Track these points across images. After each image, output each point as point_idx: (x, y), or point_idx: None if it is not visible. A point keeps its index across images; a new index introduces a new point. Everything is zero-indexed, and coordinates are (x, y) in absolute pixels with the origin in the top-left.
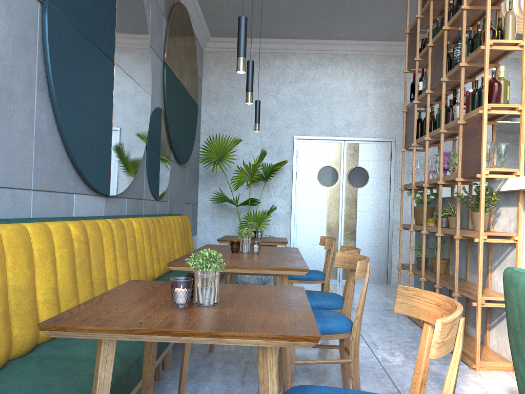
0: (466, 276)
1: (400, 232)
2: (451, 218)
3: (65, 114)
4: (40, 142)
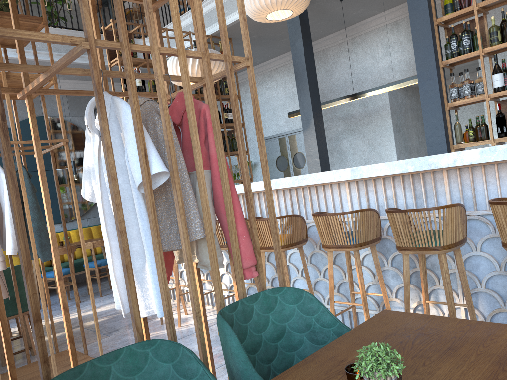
0: None
1: None
2: None
3: None
4: None
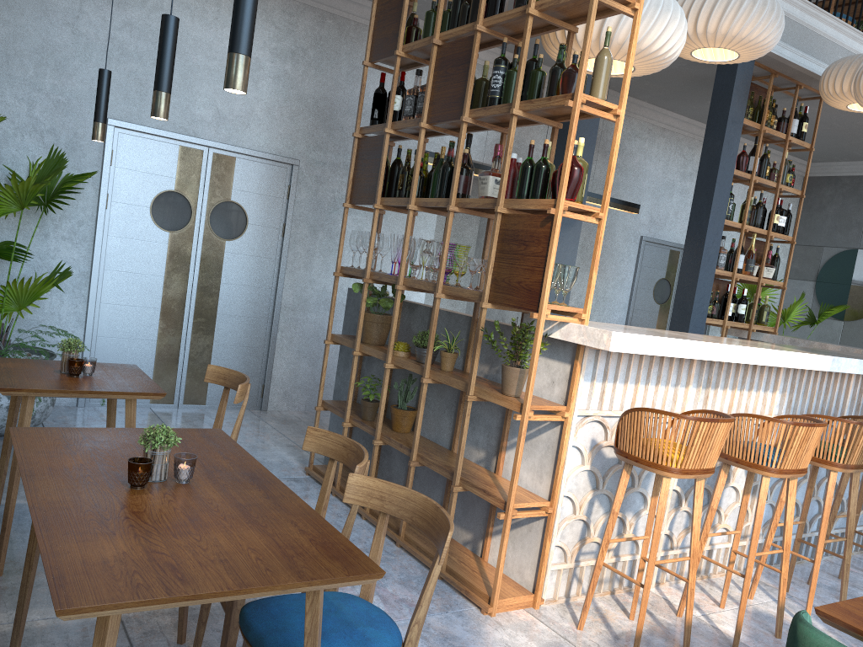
0: (454, 446)
1: (326, 347)
2: (447, 356)
3: None
4: None
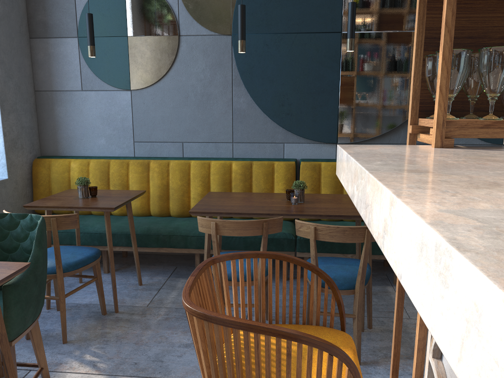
0: None
1: None
2: None
3: (259, 95)
4: (239, 115)
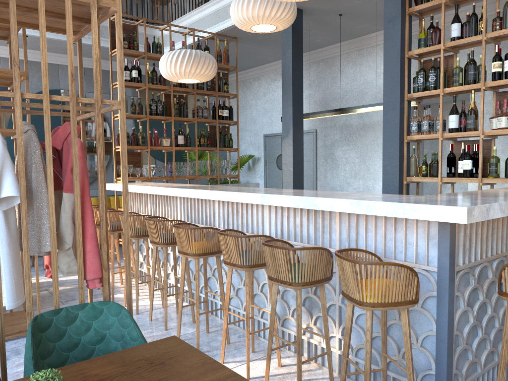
0: None
1: None
2: None
3: None
4: None
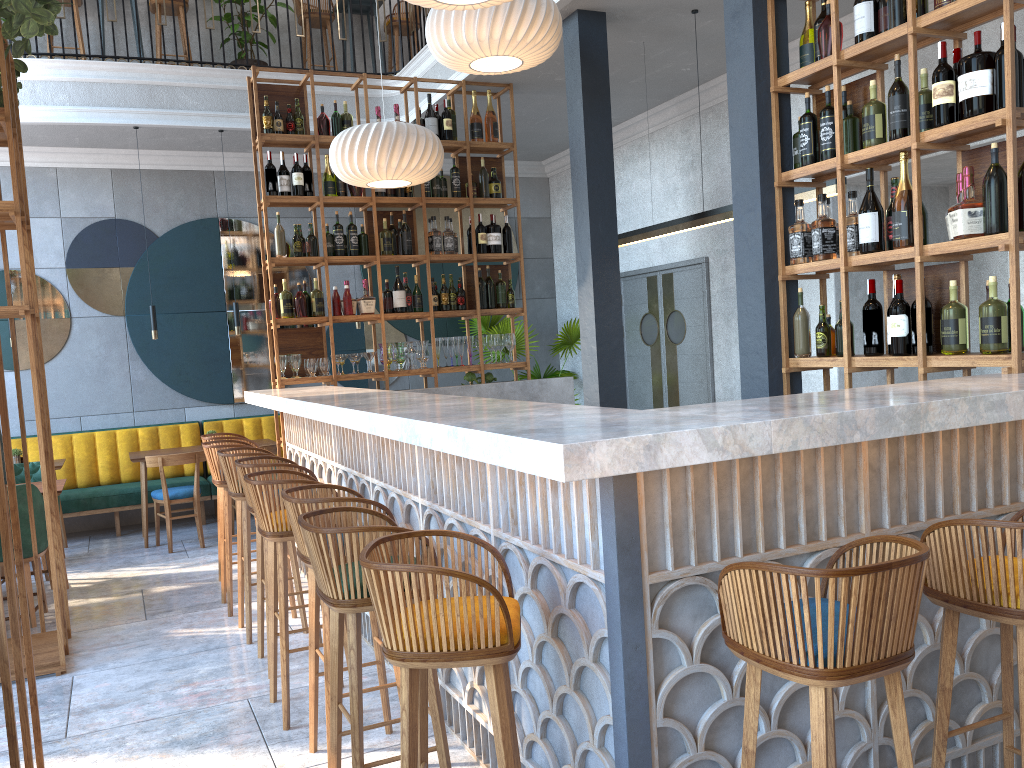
0: None
1: None
2: None
3: (157, 366)
4: (138, 386)
